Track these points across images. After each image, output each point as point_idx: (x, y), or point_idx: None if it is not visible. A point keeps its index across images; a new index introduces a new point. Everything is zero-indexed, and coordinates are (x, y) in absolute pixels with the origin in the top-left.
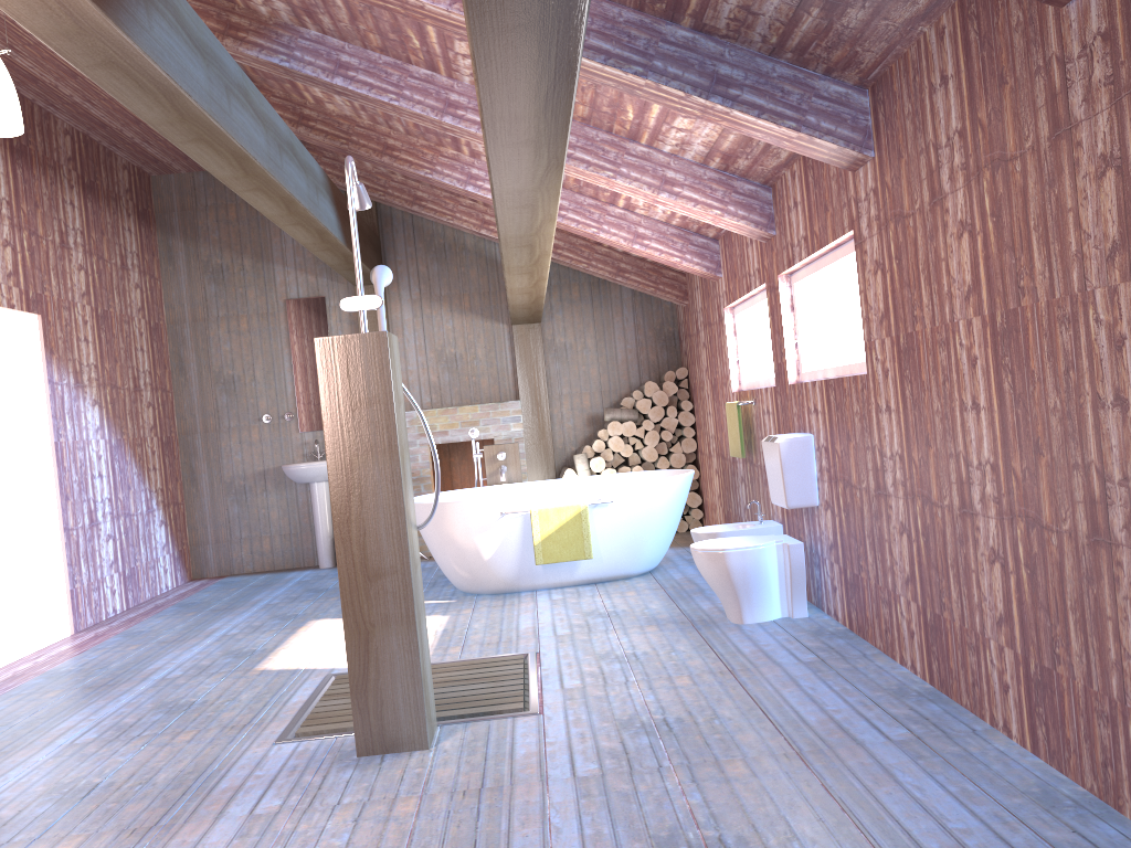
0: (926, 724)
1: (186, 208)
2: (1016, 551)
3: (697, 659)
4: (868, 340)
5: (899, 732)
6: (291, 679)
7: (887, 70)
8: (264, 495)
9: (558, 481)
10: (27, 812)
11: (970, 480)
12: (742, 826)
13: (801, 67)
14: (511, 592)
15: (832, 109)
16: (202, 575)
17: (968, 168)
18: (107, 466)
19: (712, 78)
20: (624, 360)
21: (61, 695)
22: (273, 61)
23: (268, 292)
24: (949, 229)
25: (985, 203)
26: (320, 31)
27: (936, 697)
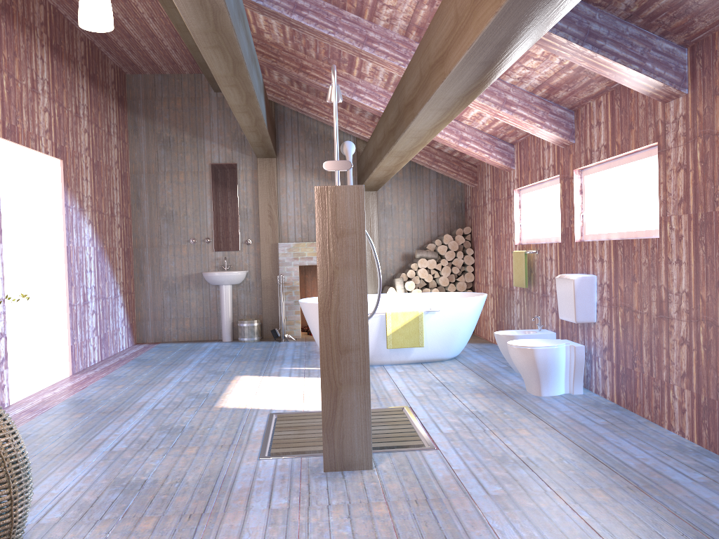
0: (713, 472)
1: (148, 97)
2: None
3: (524, 418)
4: (664, 215)
5: (698, 476)
6: (245, 415)
7: (709, 35)
8: (188, 291)
9: (392, 295)
10: (103, 498)
11: None
12: (631, 536)
13: (645, 30)
14: None
15: (662, 60)
16: (143, 341)
17: None
18: (94, 265)
19: (586, 32)
20: (428, 219)
21: (85, 416)
22: None
23: (199, 157)
24: None
25: None
26: None
27: (707, 453)
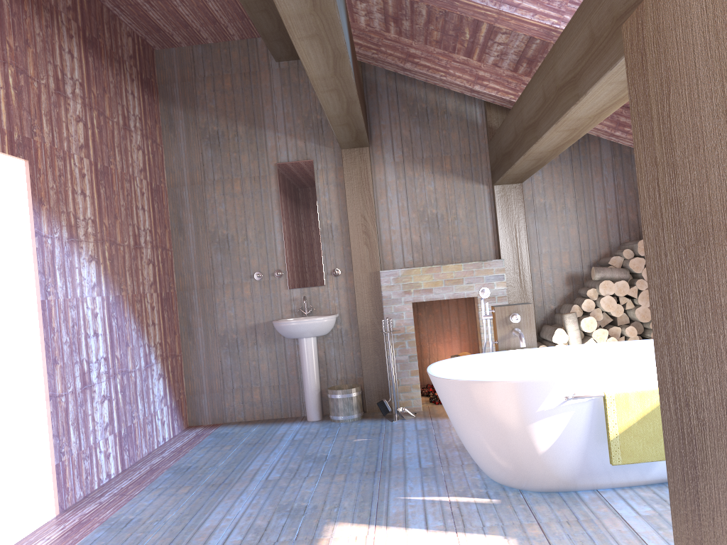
0: None
1: (185, 79)
2: None
3: None
4: None
5: None
6: None
7: None
8: (255, 348)
9: (581, 347)
10: None
11: None
12: None
13: None
14: (567, 491)
15: None
16: (197, 423)
17: None
18: (104, 324)
19: None
20: (604, 220)
21: None
22: None
23: (260, 156)
24: None
25: None
26: None
27: None
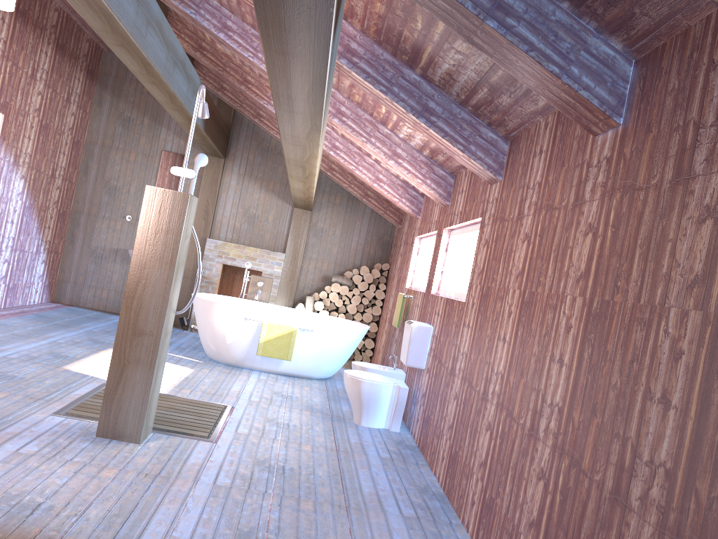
0: (426, 512)
1: (118, 76)
2: (498, 427)
3: (322, 438)
4: (471, 283)
5: (409, 512)
6: (80, 380)
7: (520, 134)
8: (113, 263)
9: (289, 309)
10: None
11: (490, 380)
12: (292, 538)
13: (475, 117)
14: (238, 367)
15: (486, 146)
16: (59, 301)
17: (537, 205)
18: (18, 218)
19: (424, 107)
20: (355, 248)
21: None
22: (186, 11)
23: (153, 142)
24: (520, 235)
25: (538, 228)
26: (219, 3)
27: (441, 498)
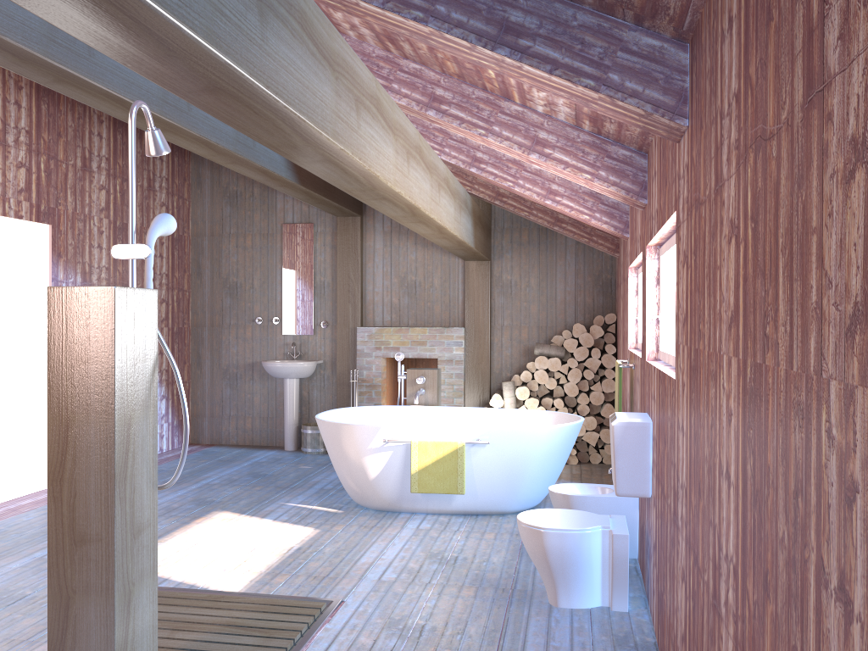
0: None
1: None
2: None
3: None
4: (677, 342)
5: None
6: None
7: (700, 16)
8: (250, 383)
9: (467, 409)
10: None
11: (720, 570)
12: None
13: (608, 15)
14: (393, 511)
15: (641, 66)
16: (198, 441)
17: (739, 147)
18: None
19: (501, 26)
20: (562, 300)
21: None
22: None
23: (270, 216)
24: (724, 228)
25: (748, 200)
26: None
27: None
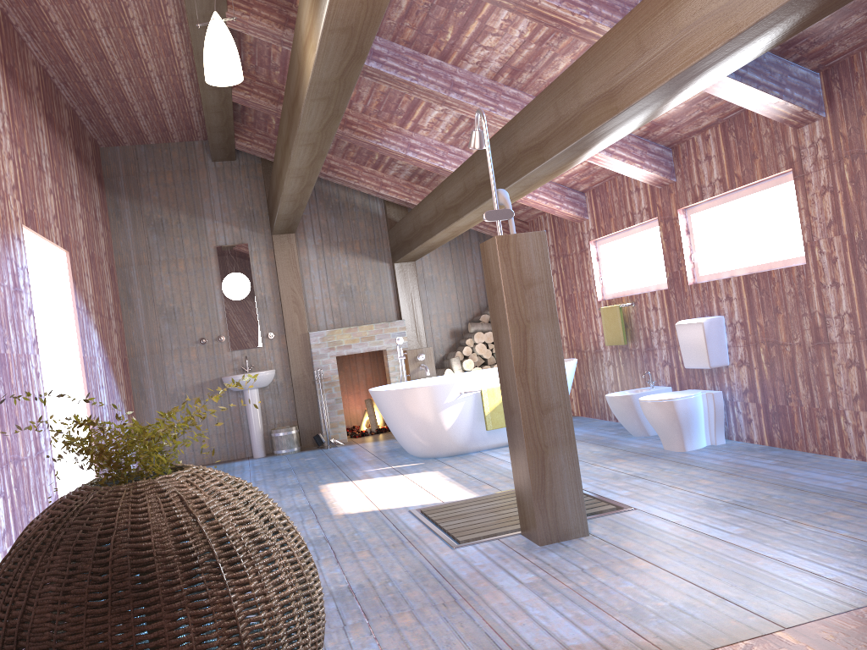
0: None
1: (130, 173)
2: None
3: (691, 471)
4: (809, 241)
5: None
6: (381, 516)
7: (846, 59)
8: (202, 403)
9: (465, 374)
10: None
11: None
12: None
13: (779, 57)
14: (462, 454)
15: (799, 85)
16: None
17: None
18: (104, 379)
19: None
20: (475, 288)
21: None
22: None
23: (201, 240)
24: None
25: None
26: None
27: None
